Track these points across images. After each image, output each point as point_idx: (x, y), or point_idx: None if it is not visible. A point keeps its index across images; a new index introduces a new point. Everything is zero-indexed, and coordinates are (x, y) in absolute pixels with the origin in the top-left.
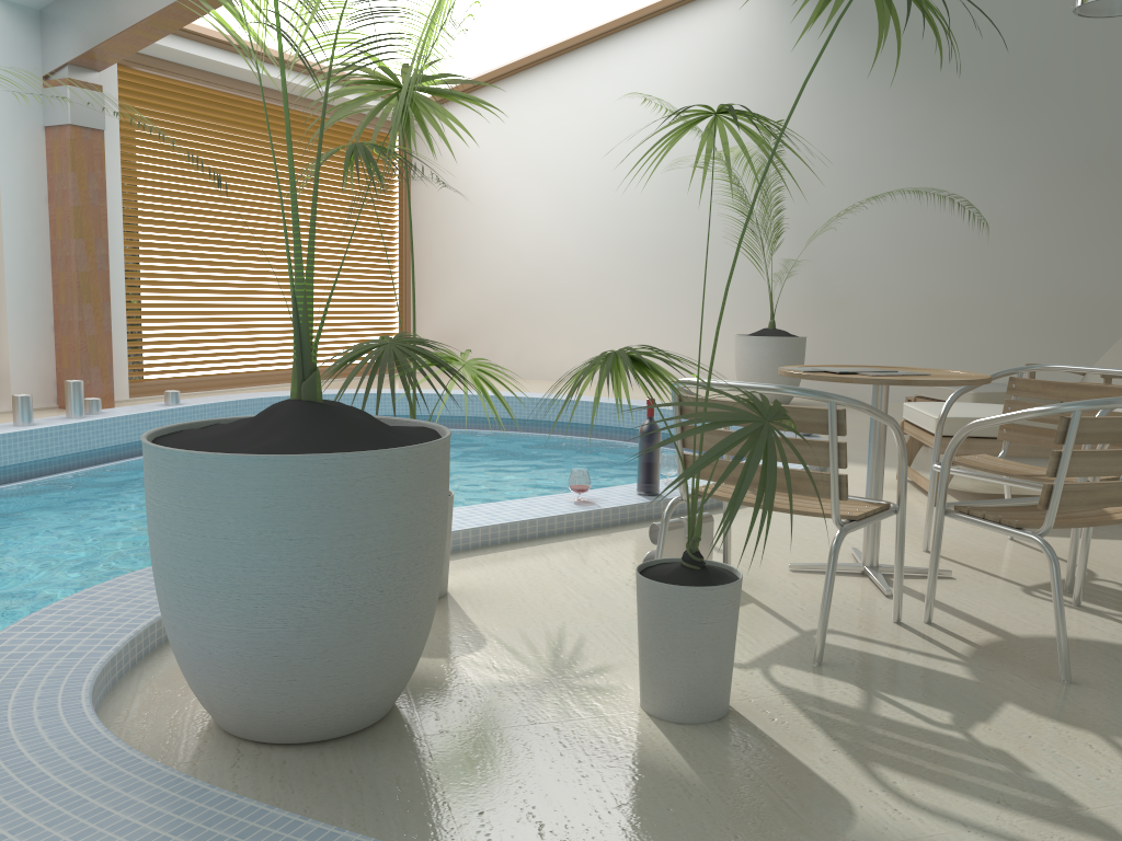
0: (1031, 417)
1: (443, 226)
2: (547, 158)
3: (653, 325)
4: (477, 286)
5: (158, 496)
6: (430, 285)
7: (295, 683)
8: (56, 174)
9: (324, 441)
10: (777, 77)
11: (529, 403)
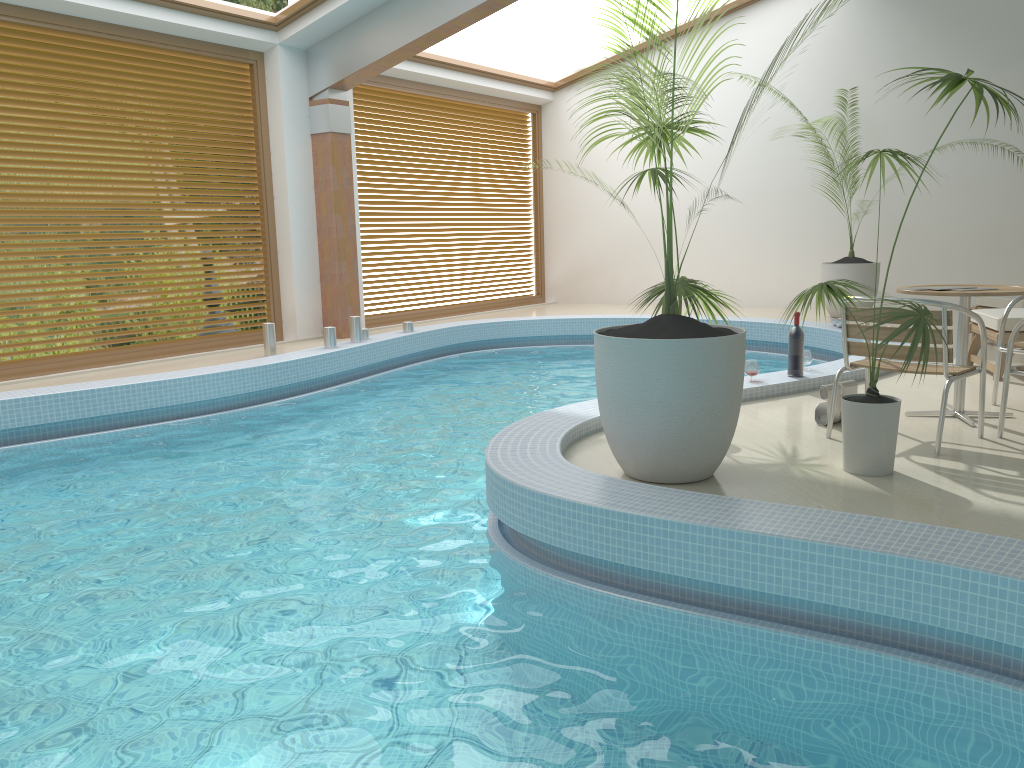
0: None
1: (569, 184)
2: None
3: (747, 258)
4: (599, 232)
5: (616, 362)
6: (559, 232)
7: (685, 450)
8: (320, 168)
9: (693, 333)
10: (850, 51)
11: None
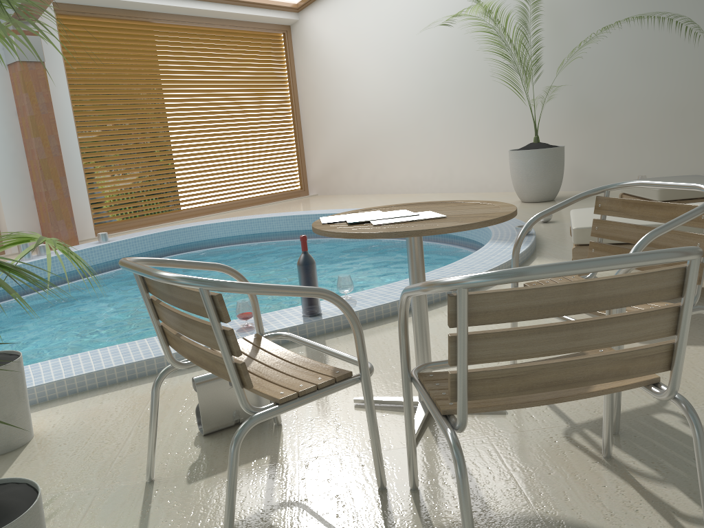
0: (425, 293)
1: (317, 92)
2: (378, 33)
3: (461, 147)
4: (343, 132)
5: None
6: (314, 135)
7: None
8: (17, 96)
9: None
10: None
11: None
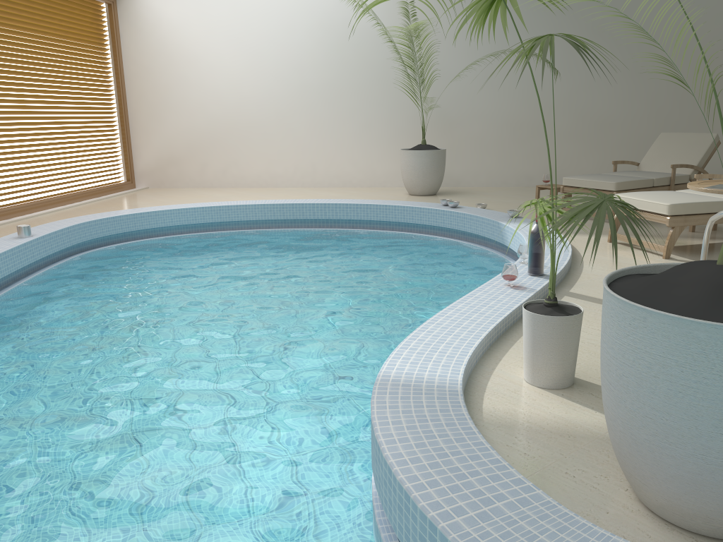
0: None
1: (153, 76)
2: (235, 24)
3: (326, 145)
4: (186, 121)
5: None
6: (146, 121)
7: None
8: None
9: None
10: None
11: (280, 208)
